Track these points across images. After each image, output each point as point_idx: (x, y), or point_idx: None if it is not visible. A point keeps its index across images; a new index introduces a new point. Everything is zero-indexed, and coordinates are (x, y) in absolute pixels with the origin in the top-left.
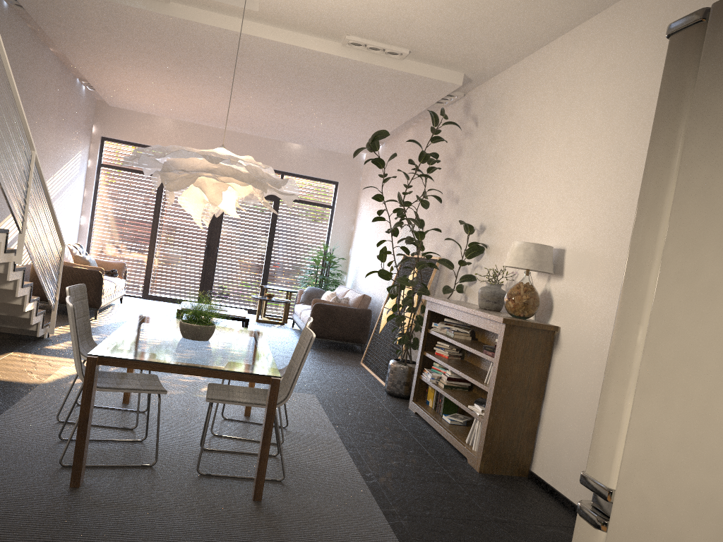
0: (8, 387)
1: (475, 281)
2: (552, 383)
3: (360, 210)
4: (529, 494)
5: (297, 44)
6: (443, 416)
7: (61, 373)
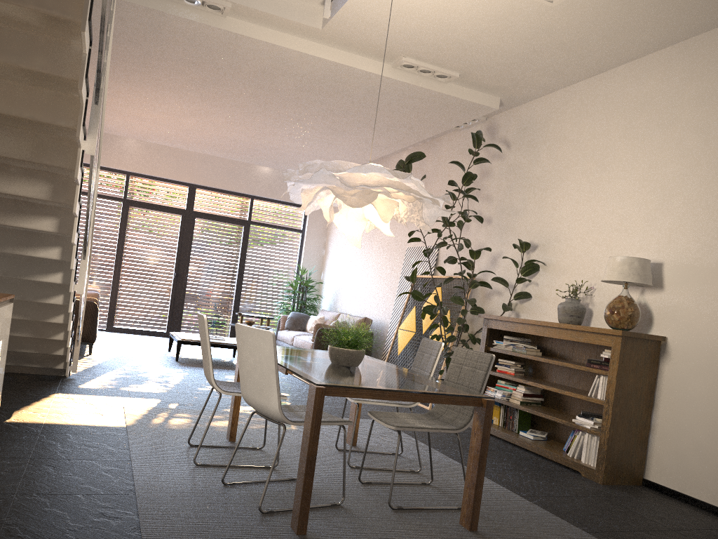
0: (99, 432)
1: (529, 298)
2: (663, 391)
3: (333, 234)
4: (664, 501)
5: (350, 64)
6: (520, 433)
7: (132, 413)
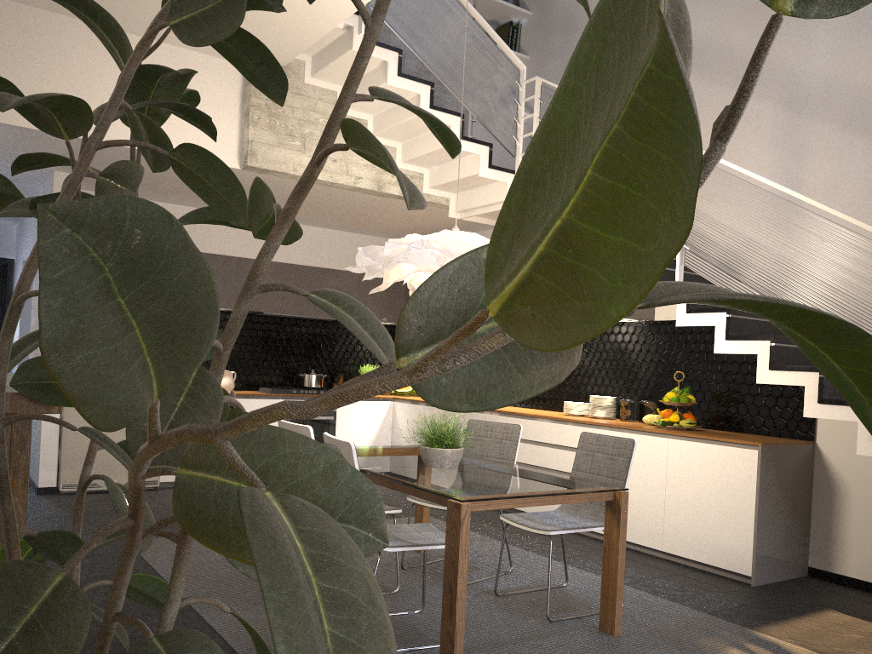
0: (735, 613)
1: None
2: None
3: None
4: None
5: None
6: None
7: None
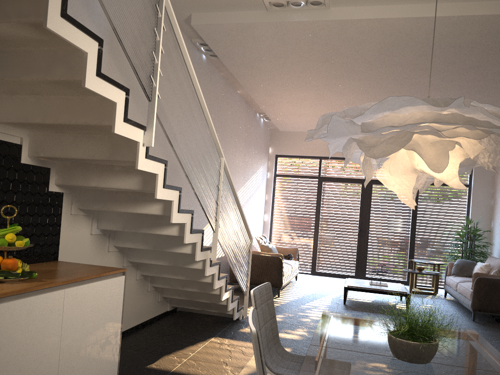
0: None
1: None
2: None
3: (499, 185)
4: None
5: (460, 13)
6: None
7: (252, 365)
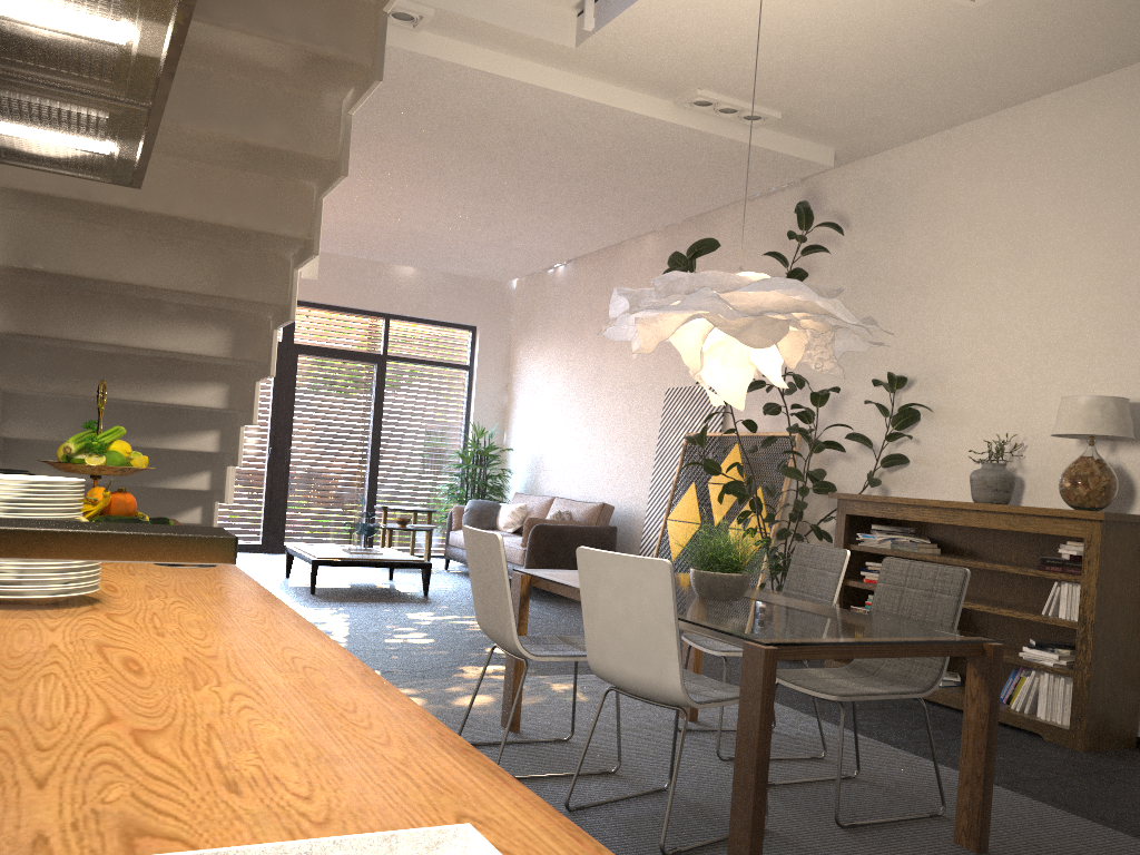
0: None
1: (905, 464)
2: None
3: (521, 370)
4: None
5: (611, 102)
6: None
7: None
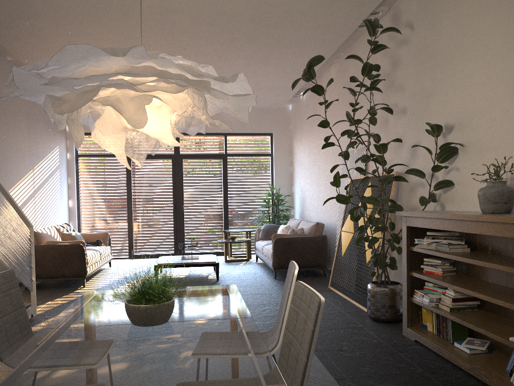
0: None
1: (452, 186)
2: None
3: (295, 152)
4: None
5: None
6: (455, 344)
7: None
